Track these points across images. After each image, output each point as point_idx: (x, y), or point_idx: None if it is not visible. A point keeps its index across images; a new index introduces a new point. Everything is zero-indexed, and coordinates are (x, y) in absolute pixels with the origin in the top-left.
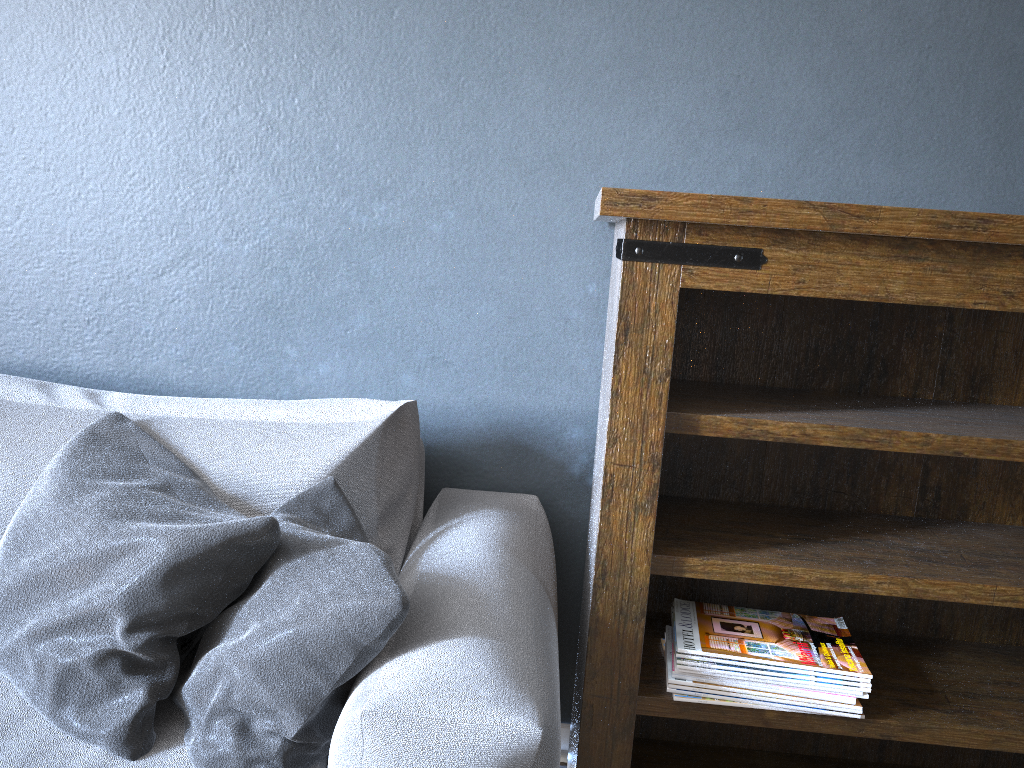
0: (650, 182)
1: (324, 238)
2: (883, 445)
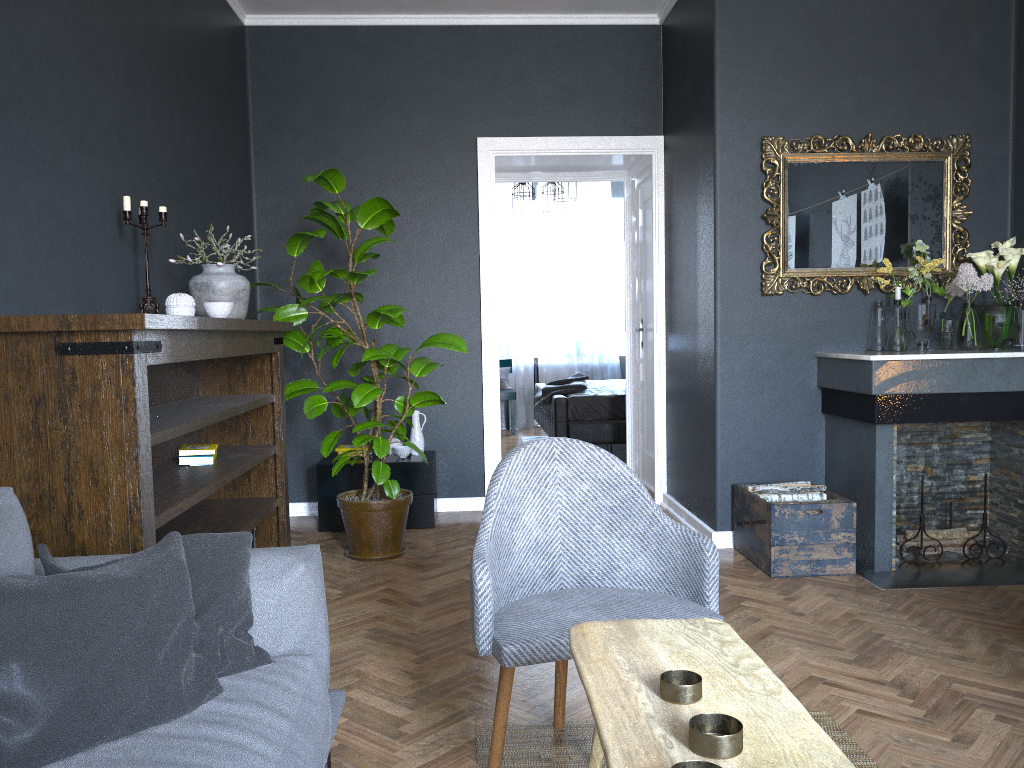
0: None
1: None
2: (179, 433)
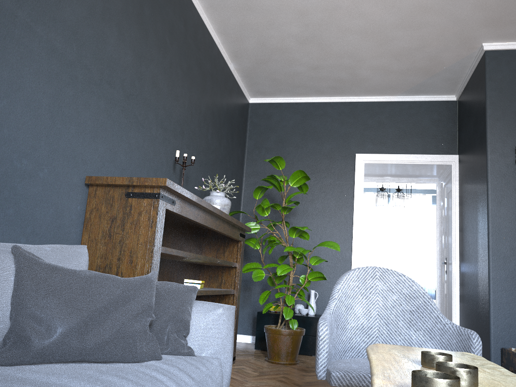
0: (94, 173)
1: (3, 170)
2: (179, 254)
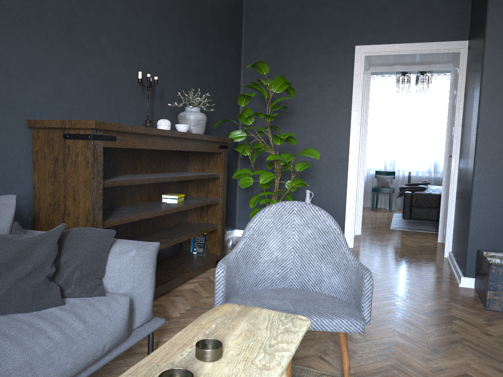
0: (38, 113)
1: None
2: (133, 183)
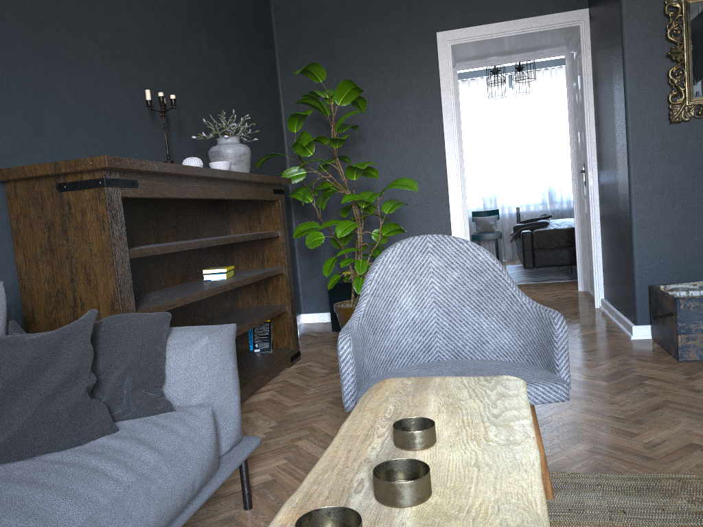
0: (9, 160)
1: None
2: (169, 250)
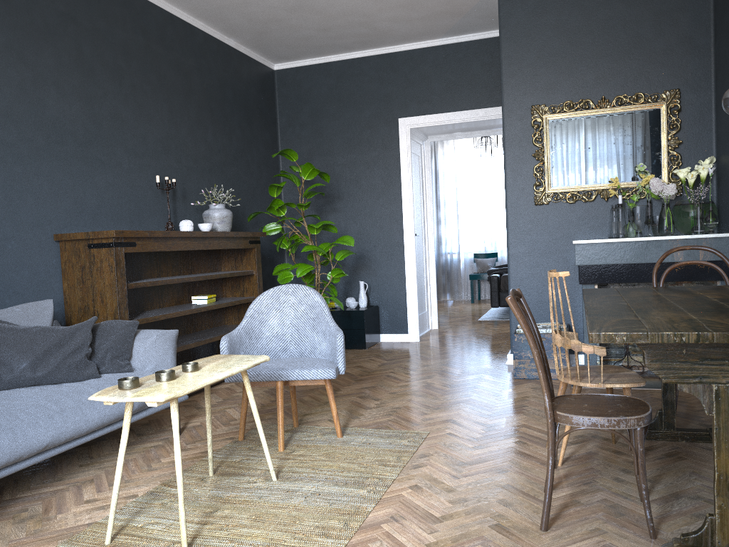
0: (63, 227)
1: None
2: (156, 284)
